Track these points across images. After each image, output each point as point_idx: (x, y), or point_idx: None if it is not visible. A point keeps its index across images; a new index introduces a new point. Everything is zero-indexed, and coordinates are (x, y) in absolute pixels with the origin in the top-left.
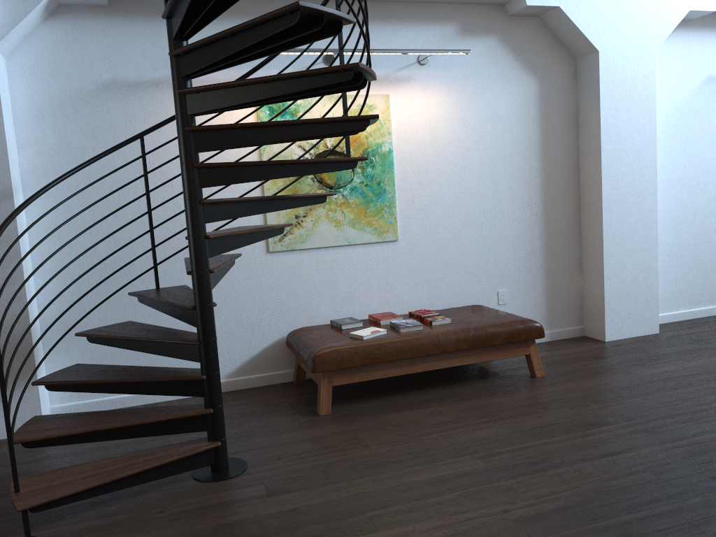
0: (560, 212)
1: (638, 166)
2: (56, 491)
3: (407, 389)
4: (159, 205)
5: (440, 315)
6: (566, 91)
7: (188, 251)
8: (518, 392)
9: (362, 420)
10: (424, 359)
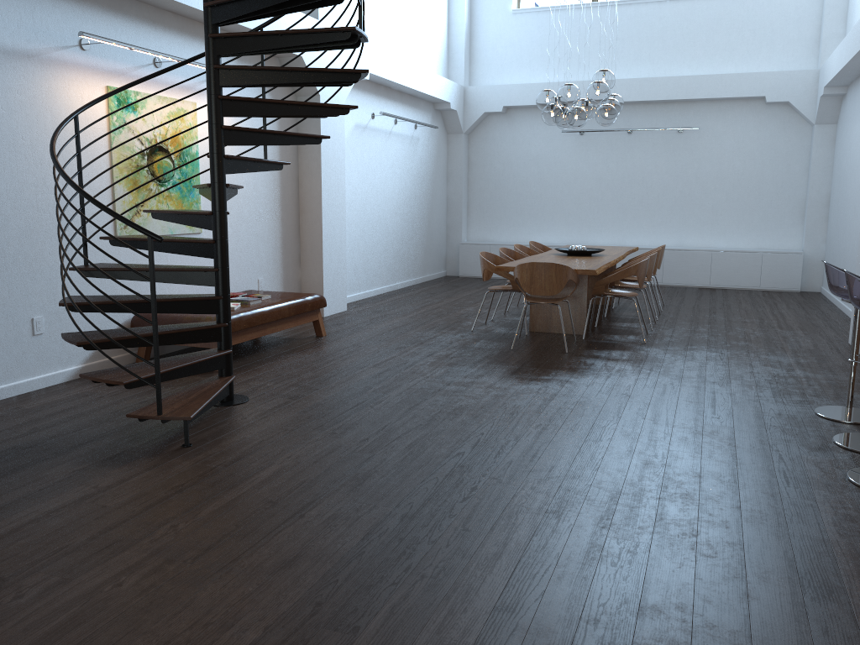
0: (290, 216)
1: (337, 185)
2: (191, 408)
3: (249, 352)
4: (87, 184)
5: (255, 294)
6: (292, 120)
7: (54, 233)
8: (329, 343)
9: (261, 368)
10: (271, 324)
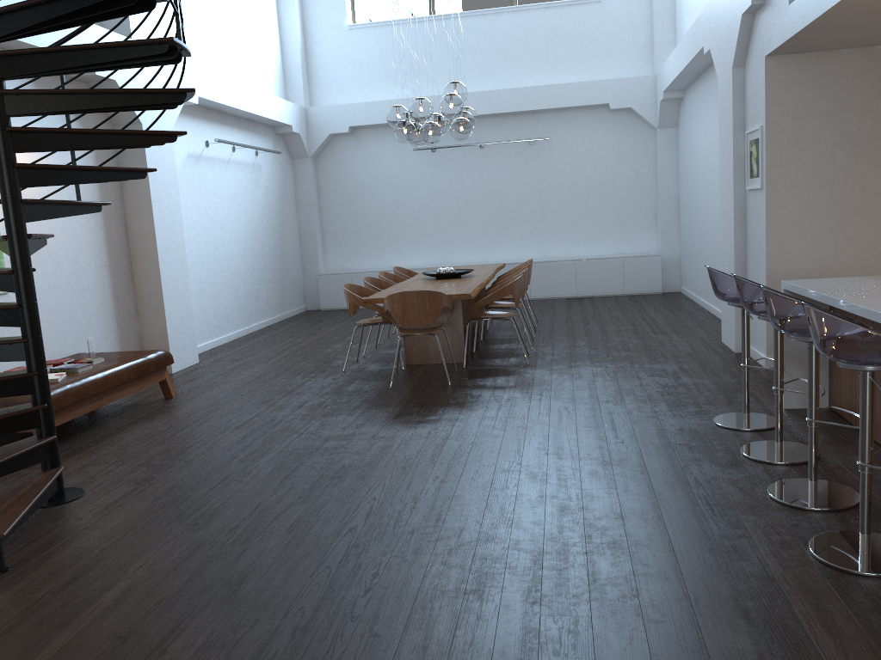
0: (120, 263)
1: (173, 223)
2: (5, 521)
3: (84, 428)
4: None
5: (84, 358)
6: (111, 154)
7: None
8: (181, 405)
9: (99, 447)
10: (107, 392)
